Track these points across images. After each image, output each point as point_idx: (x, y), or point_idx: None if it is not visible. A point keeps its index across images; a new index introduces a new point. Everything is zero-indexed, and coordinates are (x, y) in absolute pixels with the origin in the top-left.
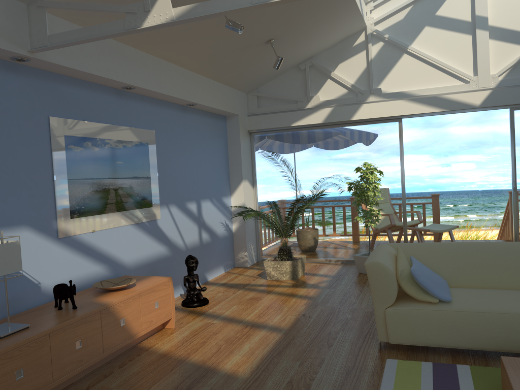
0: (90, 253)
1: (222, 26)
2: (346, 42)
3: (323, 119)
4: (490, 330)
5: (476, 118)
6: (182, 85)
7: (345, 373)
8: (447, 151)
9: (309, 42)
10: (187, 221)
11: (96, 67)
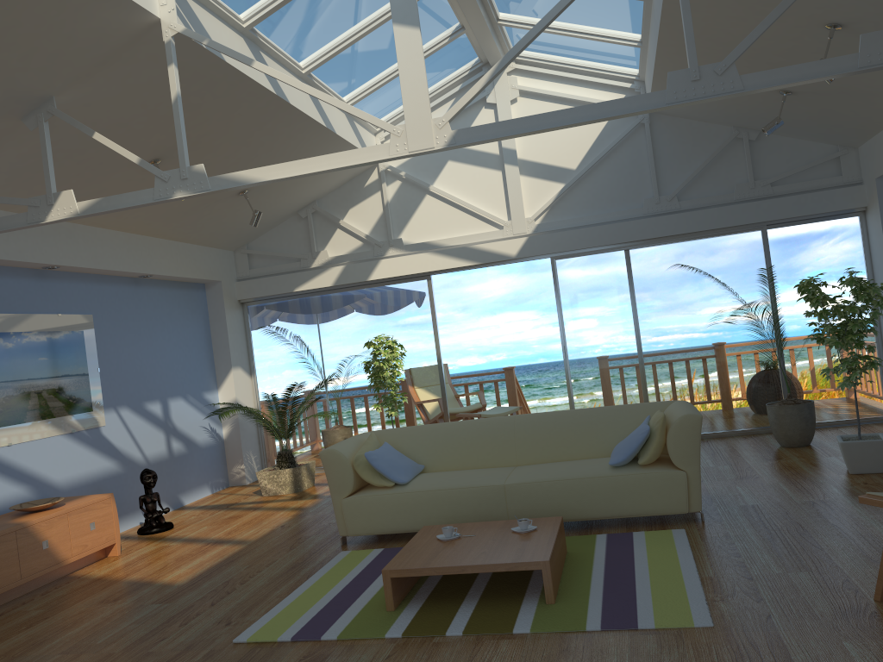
0: (6, 471)
1: None
2: (356, 182)
3: (334, 281)
4: (440, 508)
5: None
6: (128, 254)
7: (289, 568)
8: None
9: (302, 187)
10: (148, 426)
11: (4, 250)
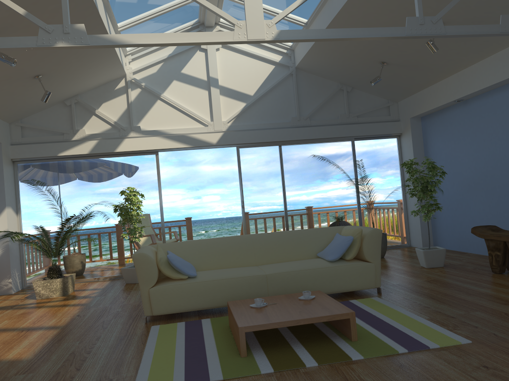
0: None
1: None
2: (109, 86)
3: (89, 150)
4: (223, 292)
5: (219, 159)
6: None
7: (119, 339)
8: (198, 185)
9: (75, 82)
10: None
11: None
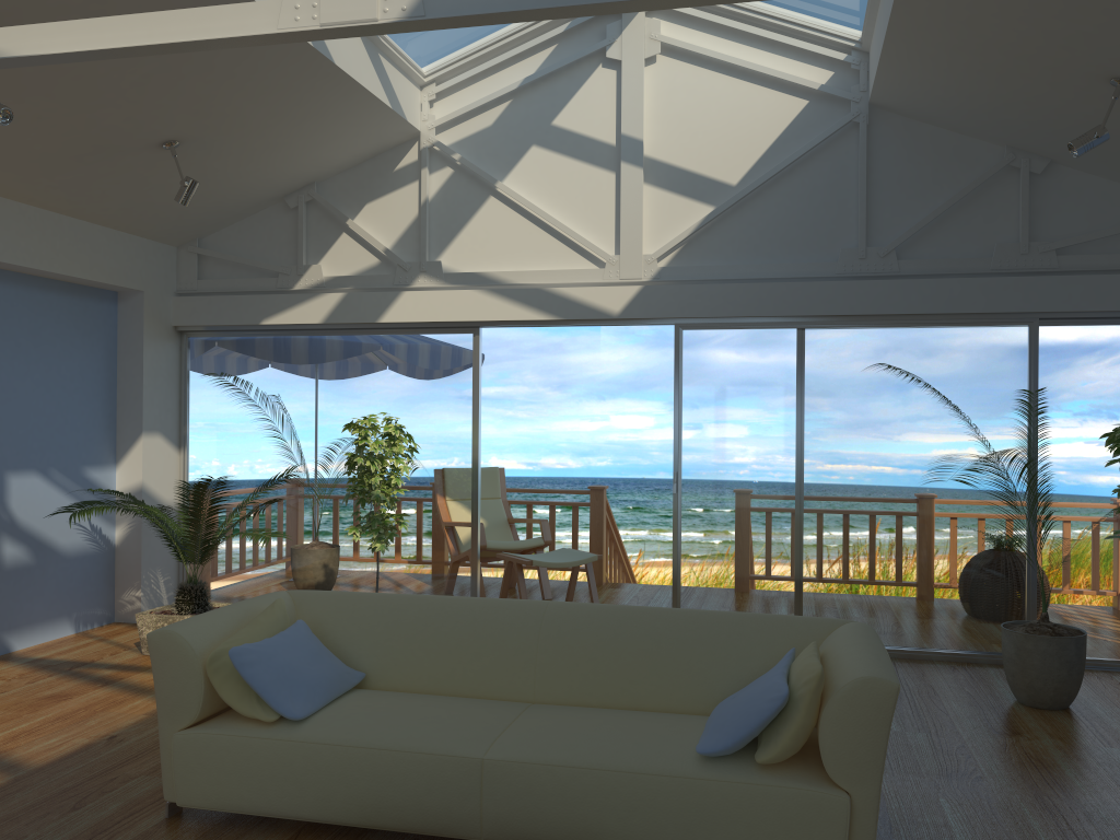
0: None
1: (9, 104)
2: (382, 161)
3: (325, 316)
4: (352, 784)
5: None
6: None
7: None
8: None
9: (285, 154)
10: None
11: None
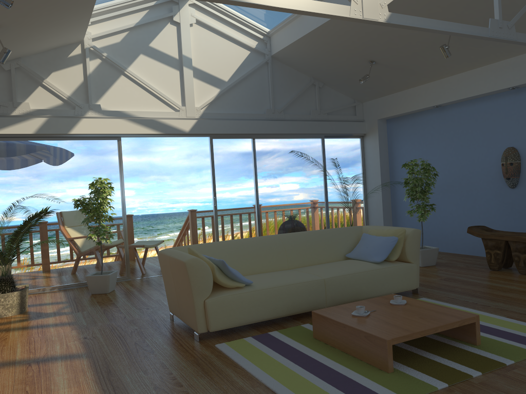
0: None
1: None
2: (60, 51)
3: (36, 130)
4: (284, 300)
5: (135, 149)
6: None
7: (195, 365)
8: None
9: (27, 41)
10: None
11: None
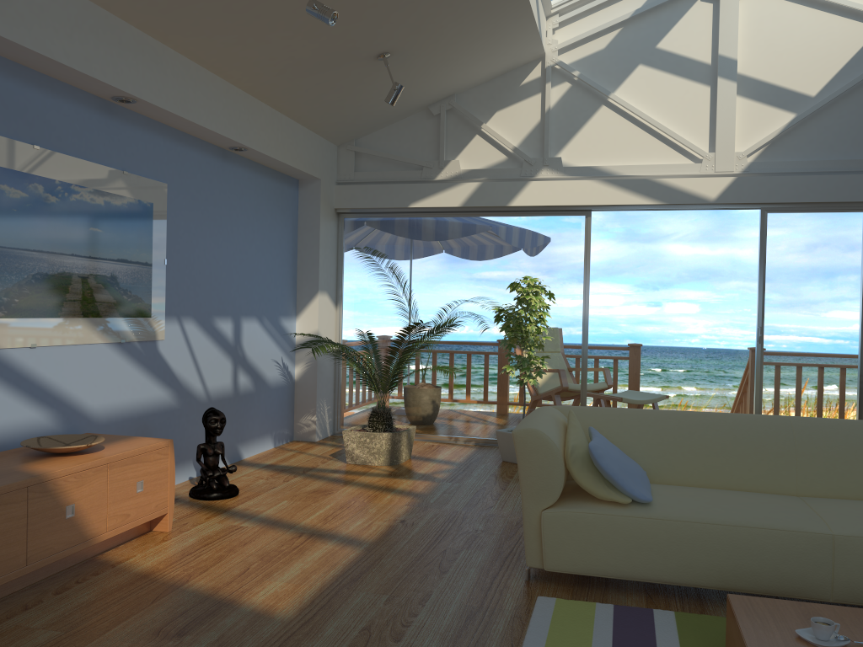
0: (22, 385)
1: (301, 15)
2: (510, 78)
3: (463, 201)
4: (712, 554)
5: (706, 233)
6: (224, 111)
7: (464, 617)
8: (657, 281)
9: (449, 69)
10: (214, 350)
11: (64, 50)
